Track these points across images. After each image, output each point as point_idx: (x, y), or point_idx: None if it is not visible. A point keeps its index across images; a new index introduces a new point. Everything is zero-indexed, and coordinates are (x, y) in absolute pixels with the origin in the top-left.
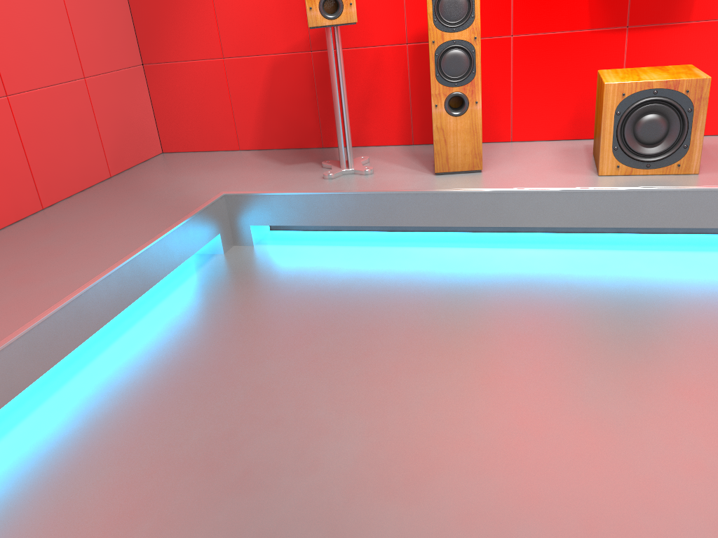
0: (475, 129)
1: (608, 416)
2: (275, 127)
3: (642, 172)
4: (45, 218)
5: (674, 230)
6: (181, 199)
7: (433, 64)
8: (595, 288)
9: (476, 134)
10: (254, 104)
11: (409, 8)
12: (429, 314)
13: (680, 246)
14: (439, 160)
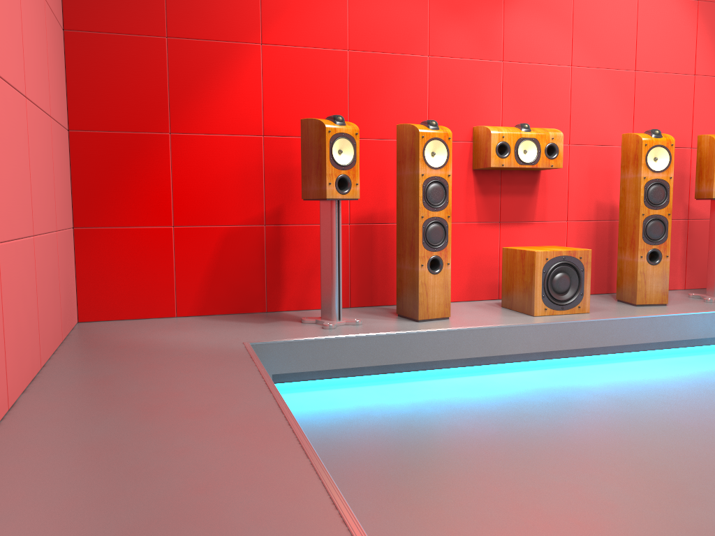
0: (446, 284)
1: (711, 441)
2: (220, 292)
3: (559, 313)
4: (70, 374)
5: (577, 354)
6: (212, 349)
7: (421, 233)
8: (587, 387)
9: (447, 288)
10: (201, 271)
11: None
12: (513, 414)
13: (593, 362)
14: (422, 309)
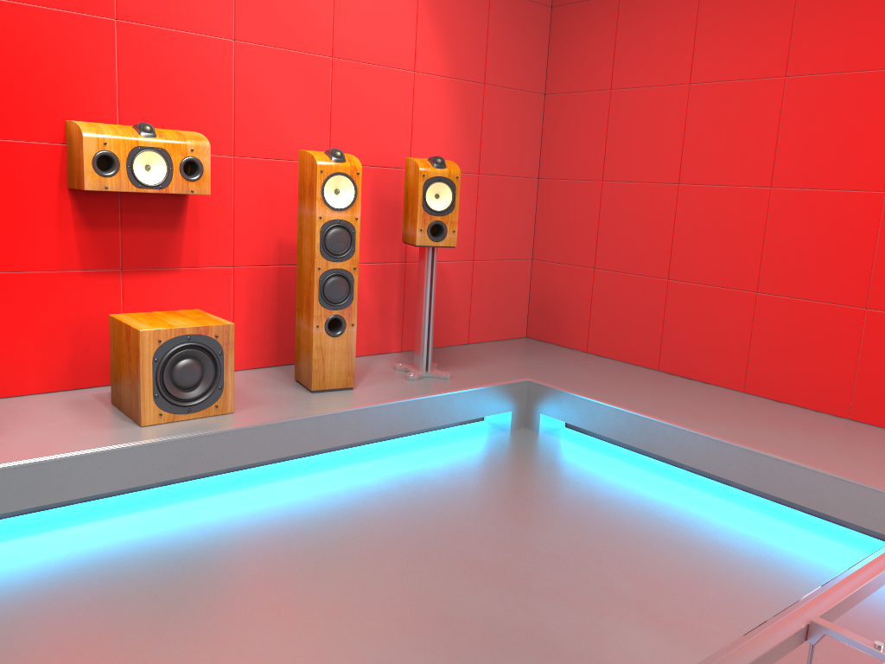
0: None
1: (293, 659)
2: None
3: (185, 417)
4: None
5: (218, 470)
6: None
7: None
8: (188, 546)
9: None
10: None
11: None
12: (14, 637)
13: (233, 485)
14: None
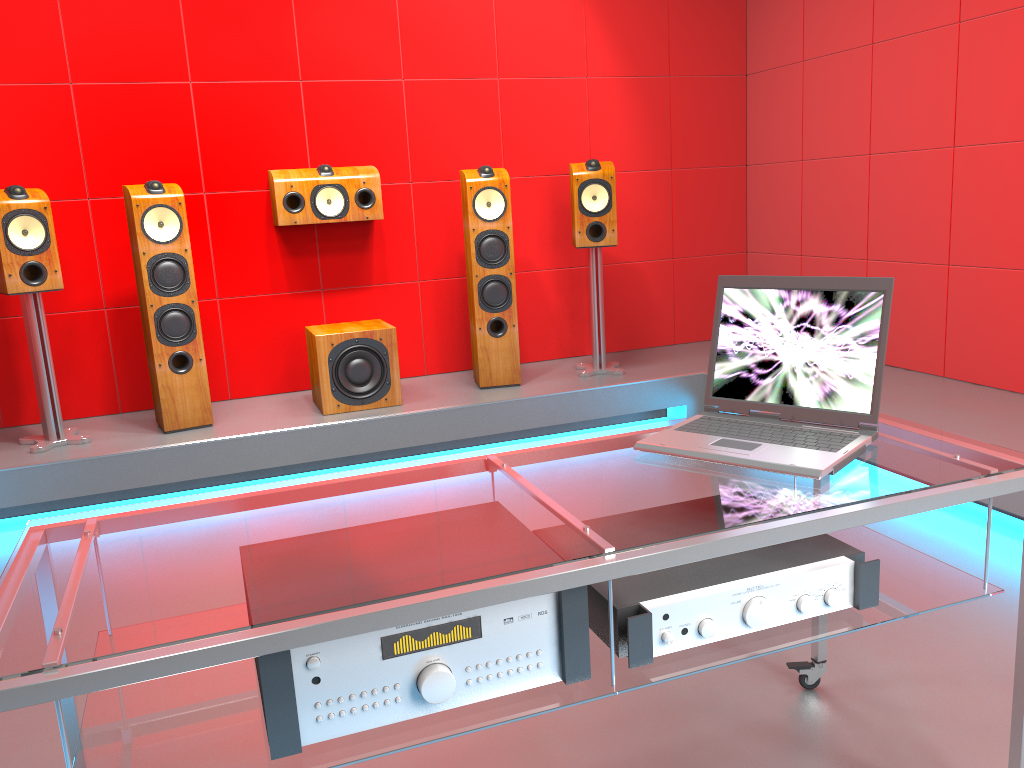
0: (202, 384)
1: None
2: None
3: (359, 408)
4: None
5: (394, 455)
6: None
7: (154, 326)
8: None
9: (204, 389)
10: None
11: (106, 273)
12: None
13: None
14: (169, 418)
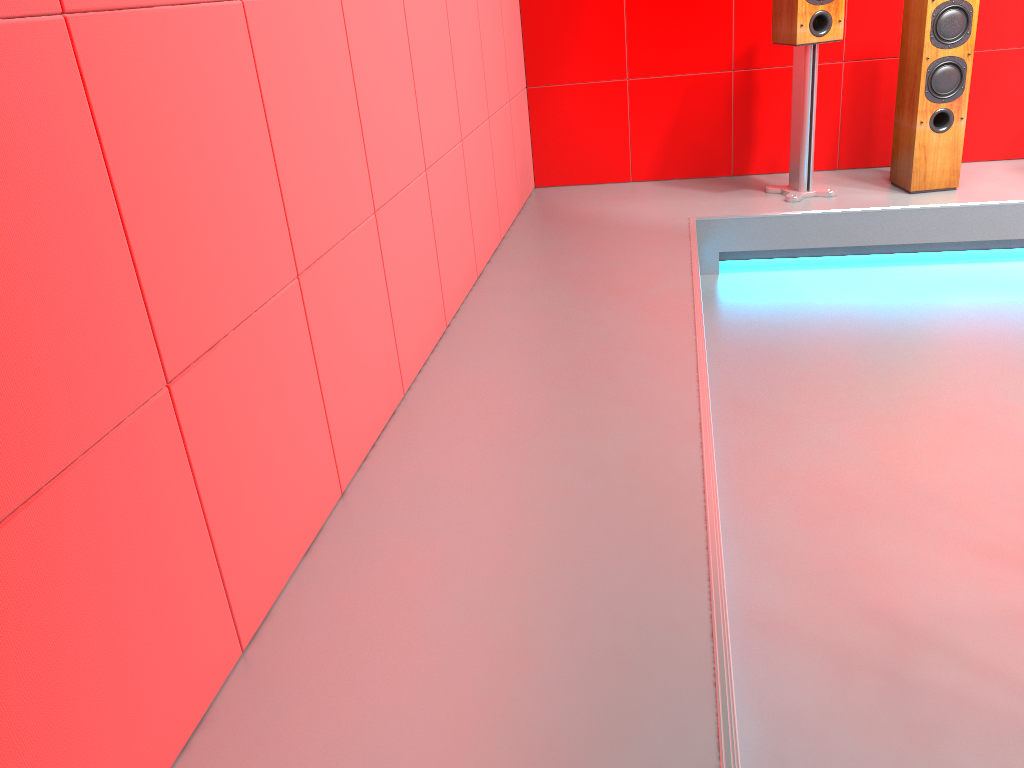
0: (956, 145)
1: None
2: (679, 154)
3: None
4: (523, 248)
5: None
6: (654, 226)
7: (924, 81)
8: None
9: (956, 150)
10: (657, 130)
11: (851, 24)
12: (983, 313)
13: None
14: (917, 178)
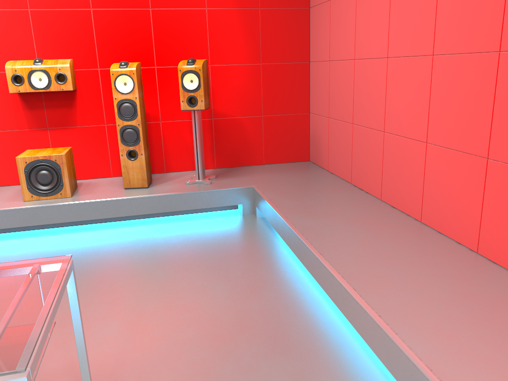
0: None
1: None
2: None
3: (45, 198)
4: None
5: (69, 224)
6: None
7: None
8: (7, 256)
9: None
10: None
11: None
12: None
13: (66, 232)
14: None
